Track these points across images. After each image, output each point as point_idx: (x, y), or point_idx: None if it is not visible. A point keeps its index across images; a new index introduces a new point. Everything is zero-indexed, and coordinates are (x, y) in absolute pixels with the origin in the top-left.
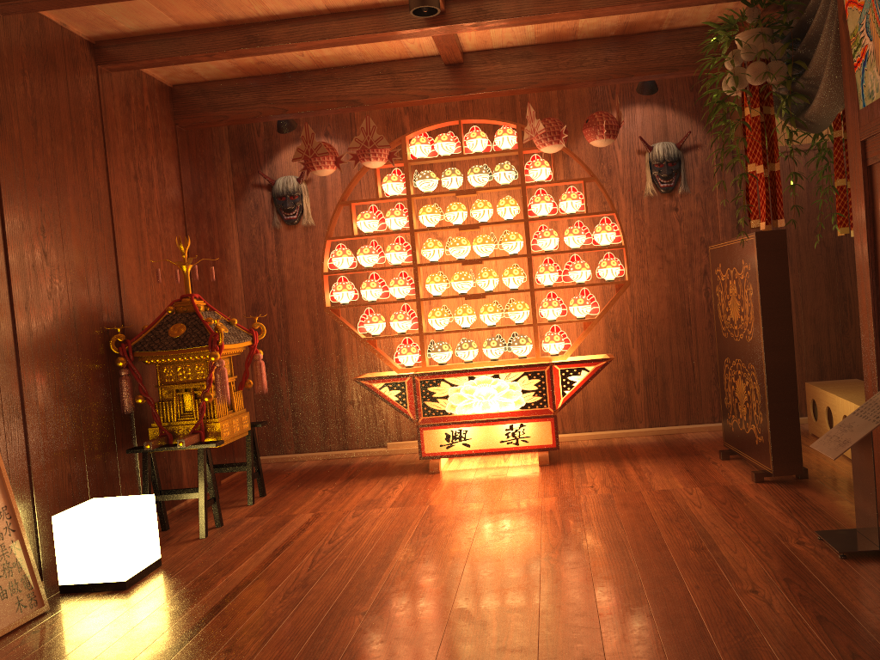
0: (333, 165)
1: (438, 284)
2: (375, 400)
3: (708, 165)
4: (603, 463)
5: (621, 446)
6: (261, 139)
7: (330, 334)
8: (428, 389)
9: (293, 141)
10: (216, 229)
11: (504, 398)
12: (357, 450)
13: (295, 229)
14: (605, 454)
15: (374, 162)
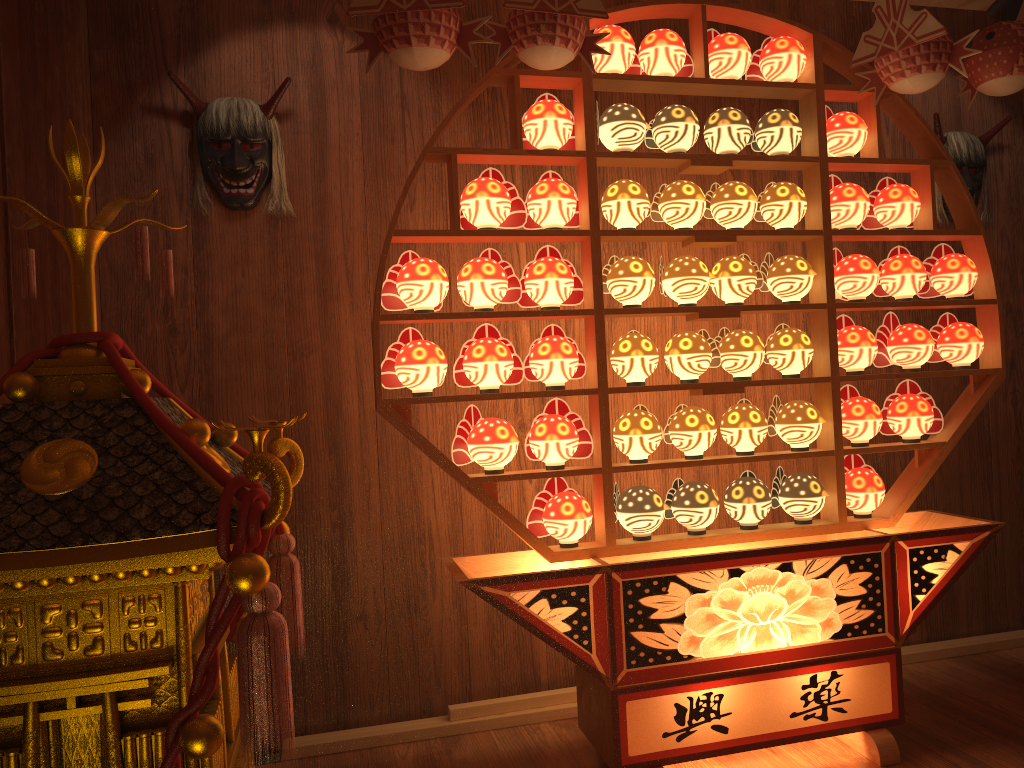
0: (454, 43)
1: (650, 358)
2: (418, 609)
3: (1018, 181)
4: (1012, 752)
5: (945, 692)
6: (173, 6)
7: (319, 463)
8: (640, 602)
9: (252, 23)
10: (61, 190)
11: (800, 616)
12: (377, 729)
13: (246, 221)
14: (957, 718)
15: (558, 51)
